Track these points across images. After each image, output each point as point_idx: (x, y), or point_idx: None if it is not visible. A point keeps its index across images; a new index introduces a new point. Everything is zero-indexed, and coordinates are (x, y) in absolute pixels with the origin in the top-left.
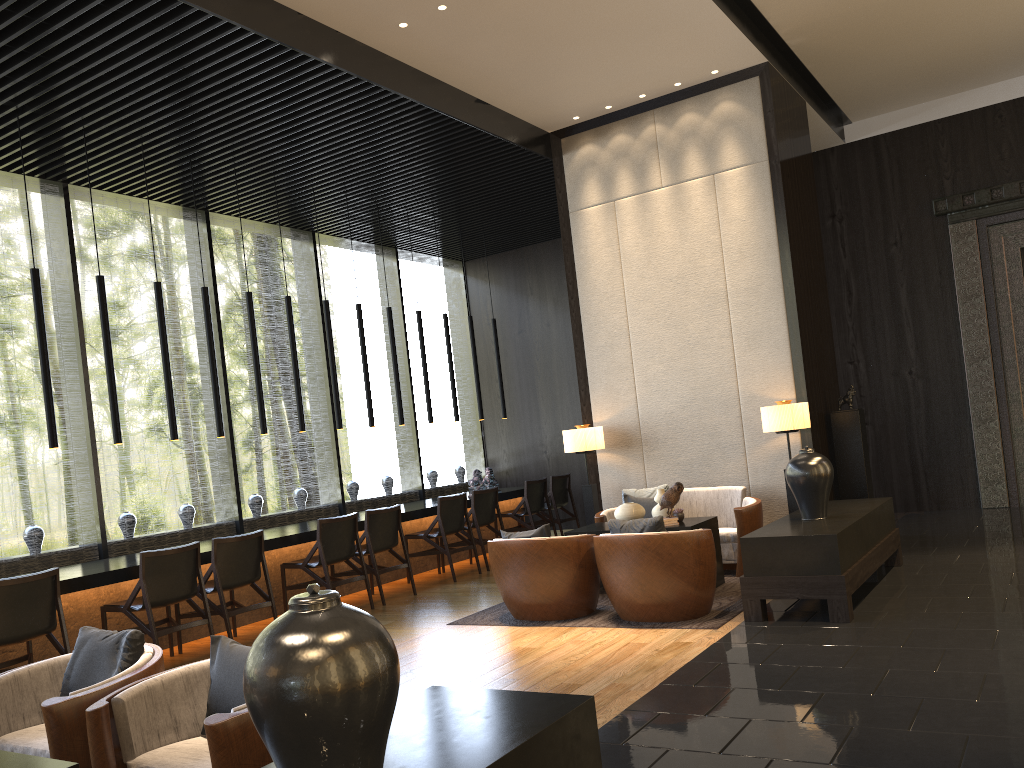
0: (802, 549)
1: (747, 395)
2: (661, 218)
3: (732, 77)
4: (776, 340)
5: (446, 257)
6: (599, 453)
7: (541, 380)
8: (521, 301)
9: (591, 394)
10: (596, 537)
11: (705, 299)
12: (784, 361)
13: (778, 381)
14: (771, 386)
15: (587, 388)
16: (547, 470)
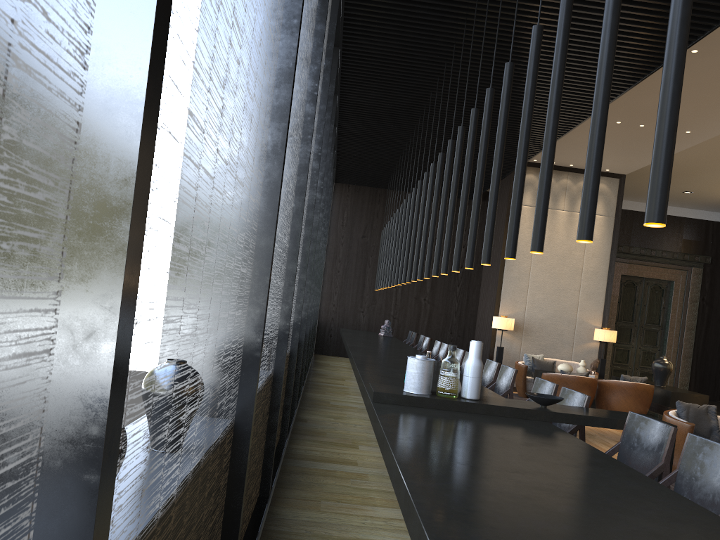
0: (694, 399)
1: (580, 320)
2: (559, 225)
3: (608, 174)
4: (599, 298)
5: (336, 178)
6: (498, 331)
7: (370, 269)
8: (369, 219)
9: (501, 299)
10: (615, 381)
11: (571, 270)
12: (600, 309)
13: (595, 317)
14: (592, 319)
15: (500, 296)
16: (361, 323)
